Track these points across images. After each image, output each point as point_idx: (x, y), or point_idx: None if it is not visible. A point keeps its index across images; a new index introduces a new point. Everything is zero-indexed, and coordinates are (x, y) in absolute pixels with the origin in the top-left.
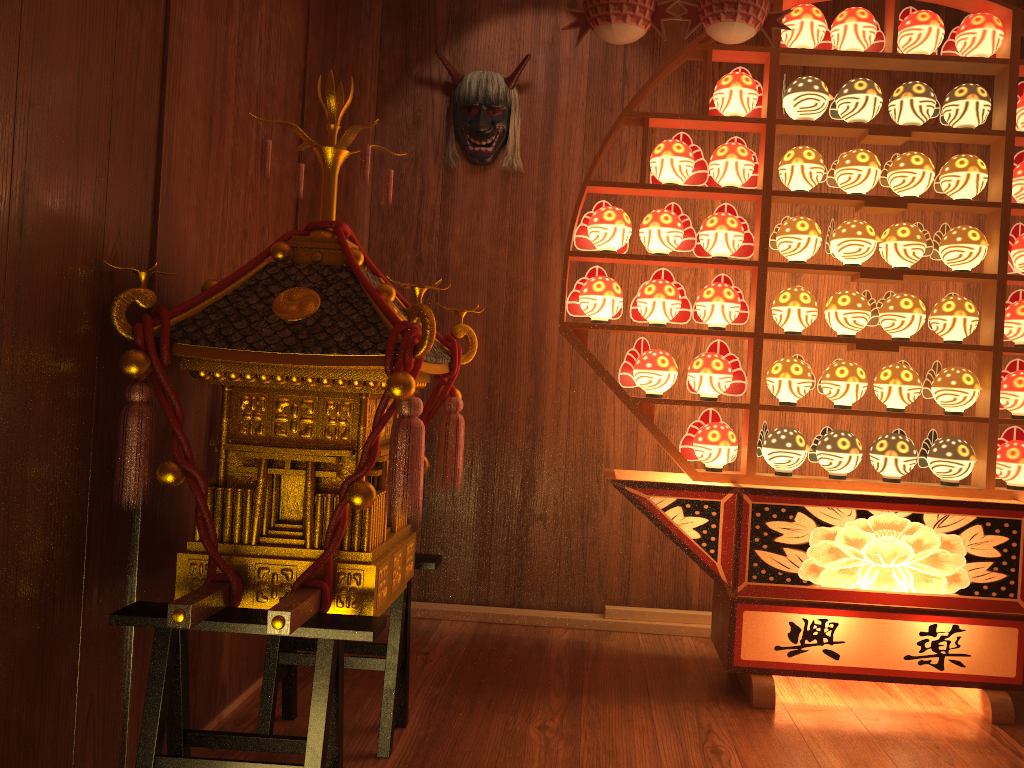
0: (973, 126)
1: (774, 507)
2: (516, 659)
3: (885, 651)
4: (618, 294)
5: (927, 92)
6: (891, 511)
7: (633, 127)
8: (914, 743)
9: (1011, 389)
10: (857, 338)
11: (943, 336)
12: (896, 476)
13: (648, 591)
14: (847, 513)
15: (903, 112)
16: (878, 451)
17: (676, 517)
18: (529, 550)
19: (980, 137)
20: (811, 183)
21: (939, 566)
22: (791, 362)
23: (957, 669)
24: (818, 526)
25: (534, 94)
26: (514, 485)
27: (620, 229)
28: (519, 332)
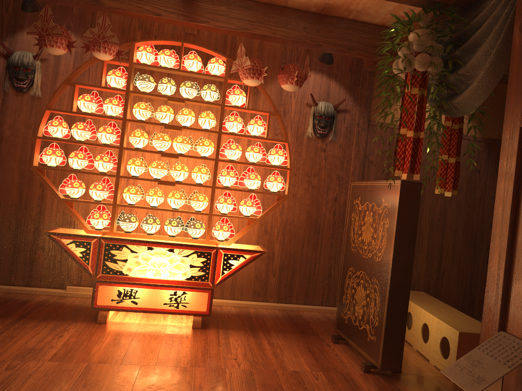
0: (211, 101)
1: (114, 245)
2: (8, 306)
3: (156, 301)
4: (58, 155)
5: (191, 86)
6: (161, 247)
7: (93, 83)
8: (150, 334)
9: (218, 203)
10: (158, 180)
11: (195, 181)
12: (173, 234)
13: (90, 280)
14: (144, 248)
15: (183, 93)
16: (165, 224)
17: (72, 247)
18: (35, 262)
19: (213, 105)
20: (144, 117)
21: (179, 269)
22: (131, 188)
23: (184, 308)
24: (132, 252)
25: (48, 64)
26: (30, 233)
27: (60, 129)
28: None
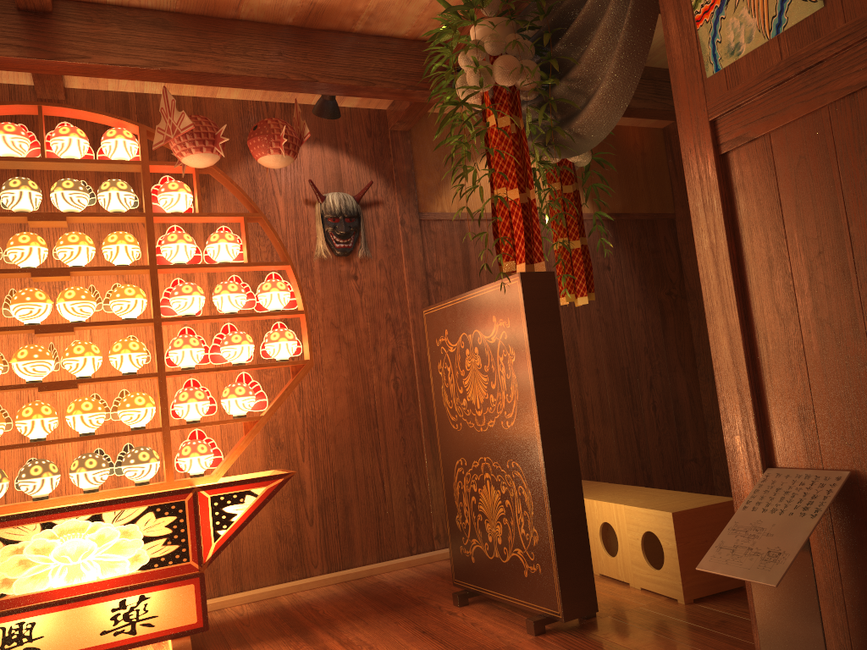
0: (122, 210)
1: None
2: None
3: (83, 633)
4: None
5: (76, 186)
6: (73, 517)
7: None
8: None
9: (178, 402)
10: (39, 382)
11: (120, 370)
12: (92, 487)
13: None
14: (33, 528)
15: (59, 202)
16: (72, 470)
17: None
18: None
19: (128, 218)
20: None
21: (122, 552)
22: None
23: (148, 630)
24: (6, 545)
25: None
26: None
27: None
28: None
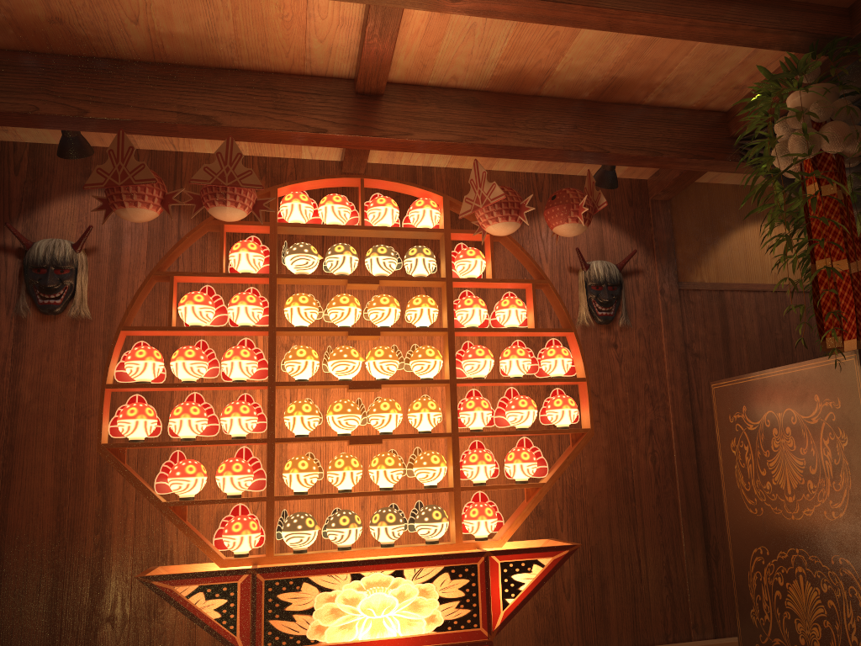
0: (425, 275)
1: (284, 581)
2: None
3: None
4: (151, 416)
5: (388, 252)
6: (378, 571)
7: None
8: None
9: (468, 463)
10: (350, 435)
11: (417, 428)
12: (389, 541)
13: None
14: (344, 577)
15: (373, 266)
16: (373, 523)
17: (199, 601)
18: None
19: (430, 282)
20: (308, 320)
21: (419, 610)
22: (299, 459)
23: None
24: (321, 592)
25: (100, 256)
26: (83, 592)
27: (151, 363)
28: (87, 454)
